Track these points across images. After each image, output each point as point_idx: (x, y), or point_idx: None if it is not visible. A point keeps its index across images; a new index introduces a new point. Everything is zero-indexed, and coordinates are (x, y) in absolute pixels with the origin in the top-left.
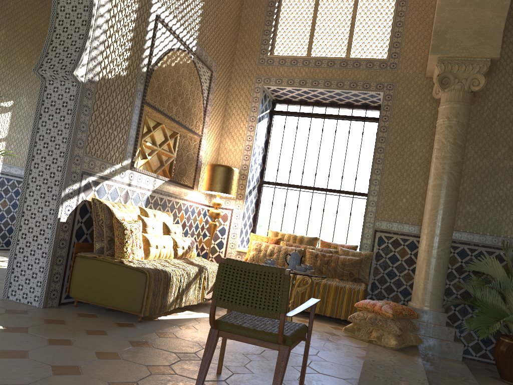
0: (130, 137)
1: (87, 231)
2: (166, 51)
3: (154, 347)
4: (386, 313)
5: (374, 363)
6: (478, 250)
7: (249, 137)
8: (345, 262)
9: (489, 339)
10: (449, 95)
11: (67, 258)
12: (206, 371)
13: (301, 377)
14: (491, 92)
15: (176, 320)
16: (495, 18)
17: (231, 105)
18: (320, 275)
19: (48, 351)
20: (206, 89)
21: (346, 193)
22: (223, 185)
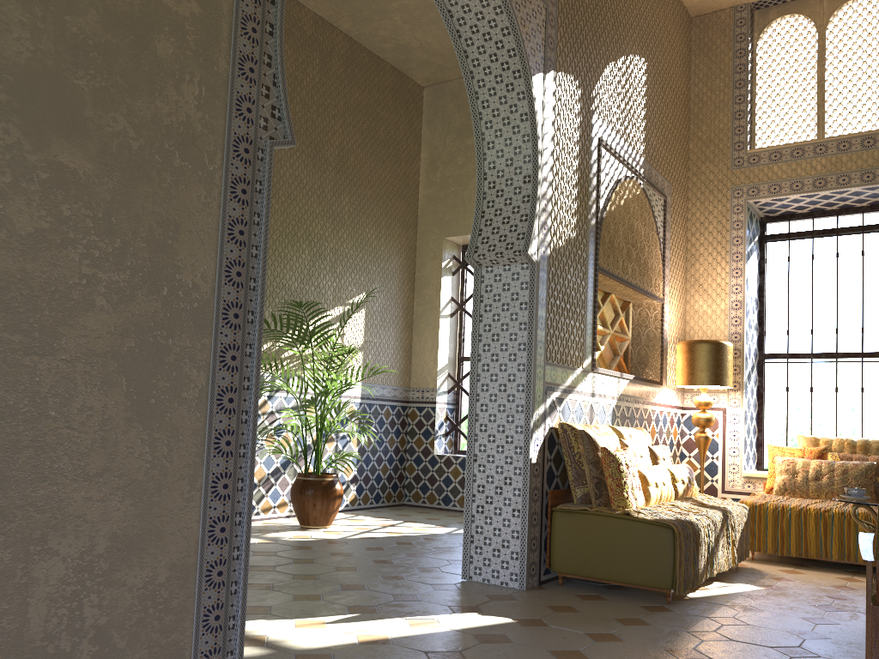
0: (587, 324)
1: (556, 473)
2: (613, 186)
3: (732, 639)
4: None
5: None
6: None
7: (736, 287)
8: None
9: None
10: None
11: (541, 515)
12: None
13: None
14: None
15: (716, 598)
16: None
17: (695, 240)
18: None
19: (605, 650)
20: (661, 226)
21: None
22: (713, 372)
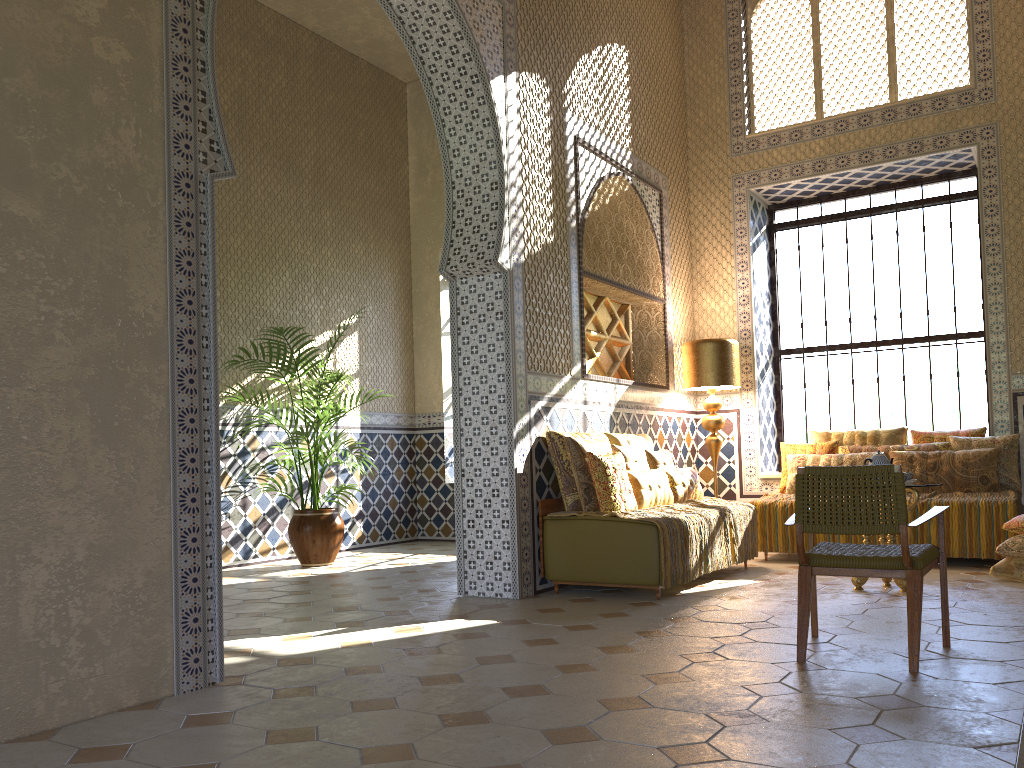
0: (573, 330)
1: (548, 482)
2: (595, 185)
3: (704, 620)
4: None
5: None
6: None
7: (742, 282)
8: (969, 460)
9: None
10: None
11: (533, 525)
12: (807, 622)
13: (943, 620)
14: None
15: (708, 592)
16: None
17: (699, 234)
18: (931, 484)
19: (577, 636)
20: (657, 223)
21: (941, 339)
22: (718, 372)
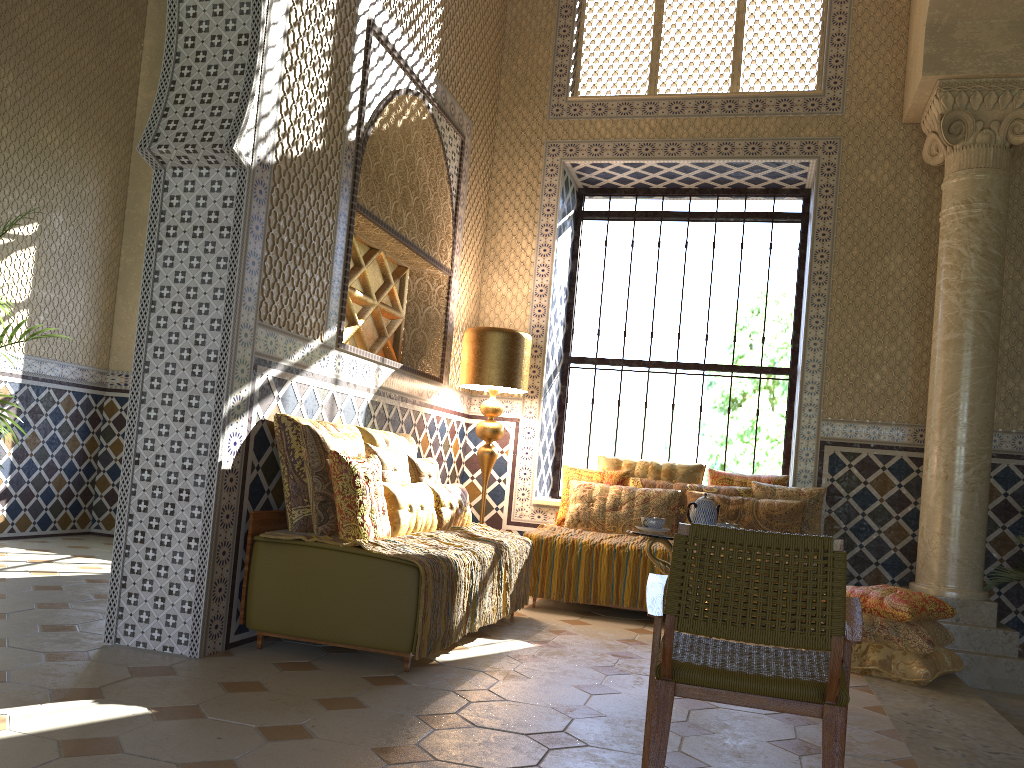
0: (333, 280)
1: (268, 486)
2: (387, 97)
3: (477, 725)
4: (894, 611)
5: (912, 720)
6: None
7: (542, 268)
8: (774, 512)
9: None
10: (965, 156)
11: (237, 547)
12: None
13: None
14: None
15: (474, 661)
16: None
17: (499, 204)
18: None
19: (277, 757)
20: (455, 174)
21: (746, 371)
22: (505, 370)
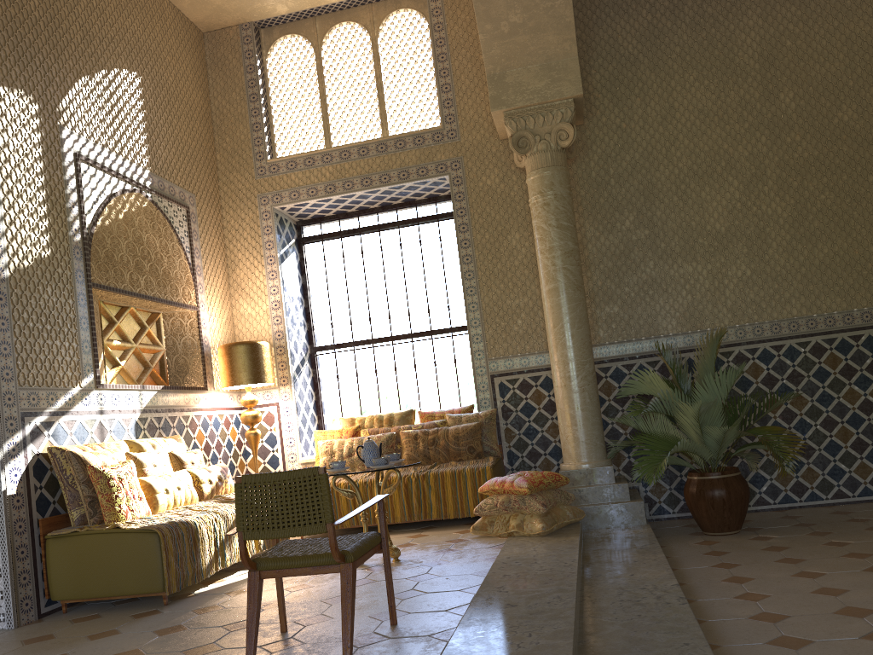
0: (82, 342)
1: (54, 498)
2: (105, 201)
3: (191, 627)
4: (520, 488)
5: (509, 560)
6: (637, 365)
7: (274, 289)
8: (459, 434)
9: (684, 484)
10: (533, 161)
11: (34, 546)
12: (255, 628)
13: (389, 601)
14: (593, 141)
15: (223, 587)
16: (562, 42)
17: (233, 247)
18: (410, 463)
19: None
20: (186, 236)
21: (441, 333)
22: (250, 371)
